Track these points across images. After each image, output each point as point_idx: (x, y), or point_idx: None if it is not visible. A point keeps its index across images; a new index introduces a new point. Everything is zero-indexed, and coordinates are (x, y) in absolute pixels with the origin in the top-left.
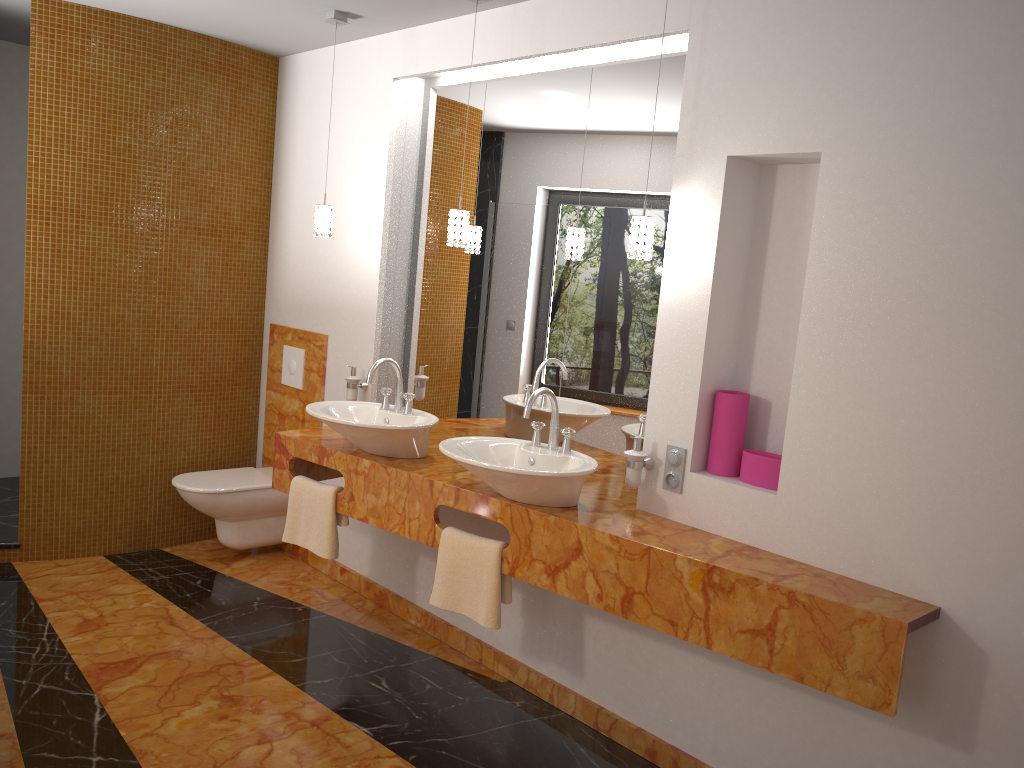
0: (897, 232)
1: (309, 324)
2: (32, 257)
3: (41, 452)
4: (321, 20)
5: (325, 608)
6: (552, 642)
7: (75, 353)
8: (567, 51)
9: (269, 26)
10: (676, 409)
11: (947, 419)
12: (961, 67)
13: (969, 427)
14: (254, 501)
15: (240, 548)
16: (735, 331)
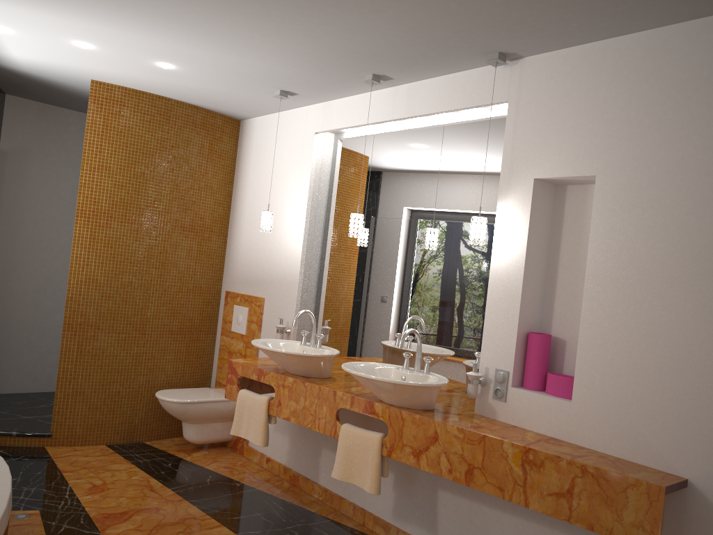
0: (647, 225)
1: (252, 291)
2: (77, 242)
3: (71, 371)
4: (271, 96)
5: (255, 485)
6: (415, 509)
7: (98, 305)
8: (429, 115)
9: (237, 100)
10: (501, 344)
11: (686, 348)
12: (684, 122)
13: (701, 353)
14: (209, 410)
15: (198, 443)
16: (540, 293)
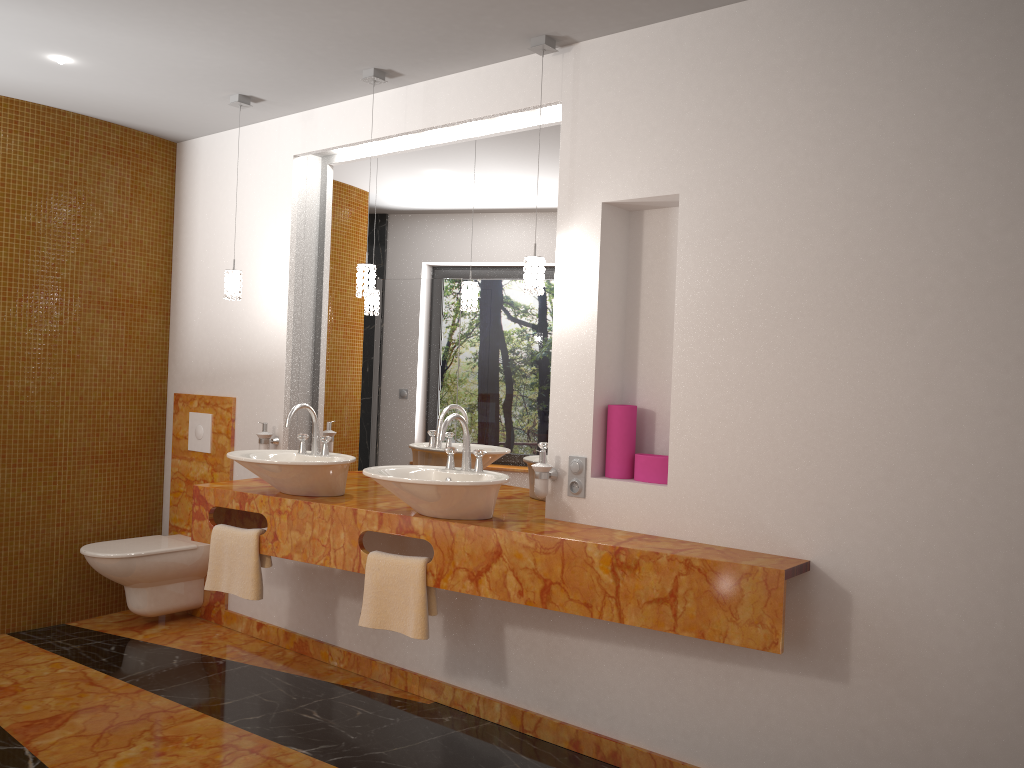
0: (745, 253)
1: (216, 389)
2: None
3: None
4: (224, 104)
5: (246, 659)
6: (475, 657)
7: None
8: (456, 124)
9: (172, 111)
10: (574, 423)
11: (799, 401)
12: (781, 120)
13: (817, 405)
14: (166, 564)
15: (152, 615)
16: (619, 353)
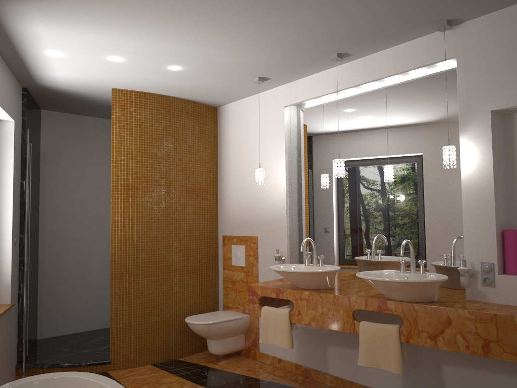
0: None
1: (245, 232)
2: (114, 210)
3: (120, 310)
4: (248, 83)
5: (278, 381)
6: (422, 383)
7: (135, 257)
8: (384, 78)
9: (221, 90)
10: (482, 242)
11: None
12: None
13: None
14: (228, 327)
15: (221, 354)
16: (505, 199)
